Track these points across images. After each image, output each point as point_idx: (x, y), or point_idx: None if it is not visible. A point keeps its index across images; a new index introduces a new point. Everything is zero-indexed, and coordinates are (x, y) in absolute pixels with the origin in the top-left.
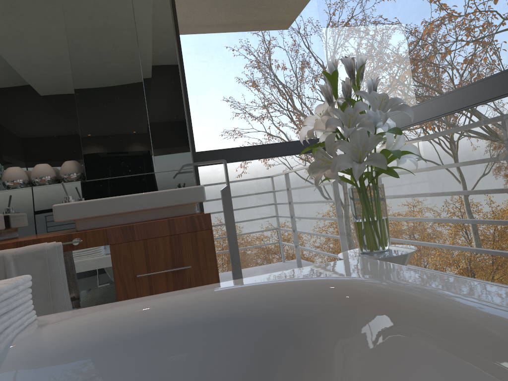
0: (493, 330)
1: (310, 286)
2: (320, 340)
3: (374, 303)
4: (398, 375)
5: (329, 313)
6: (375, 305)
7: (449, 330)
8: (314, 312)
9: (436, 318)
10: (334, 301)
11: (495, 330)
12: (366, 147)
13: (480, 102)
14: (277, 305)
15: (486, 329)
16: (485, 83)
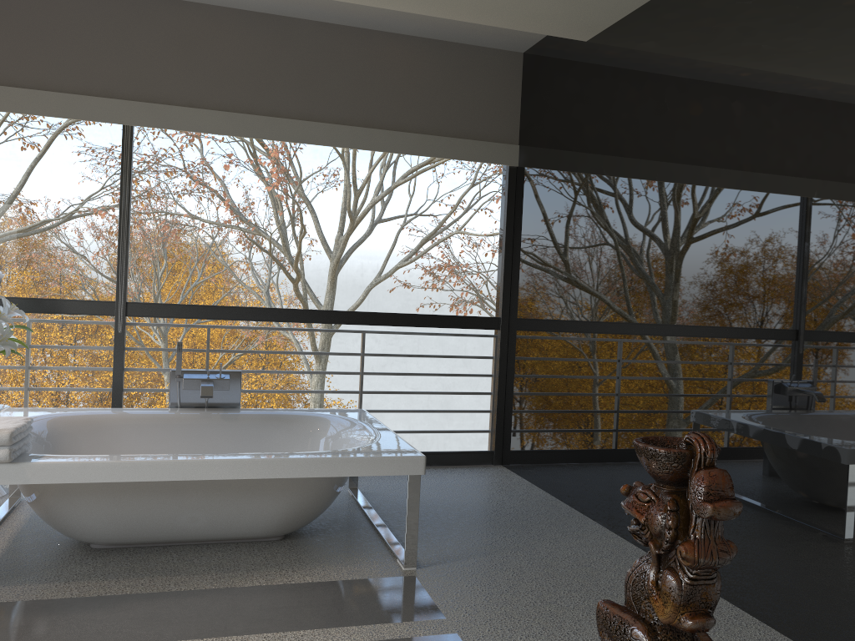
0: (158, 416)
1: (45, 419)
2: (62, 443)
3: (90, 420)
4: (112, 444)
5: (63, 429)
6: (91, 421)
7: (140, 420)
8: (55, 430)
9: (131, 418)
10: (64, 424)
11: (159, 416)
12: (3, 335)
13: (32, 312)
14: (37, 430)
15: (156, 416)
16: (40, 301)
